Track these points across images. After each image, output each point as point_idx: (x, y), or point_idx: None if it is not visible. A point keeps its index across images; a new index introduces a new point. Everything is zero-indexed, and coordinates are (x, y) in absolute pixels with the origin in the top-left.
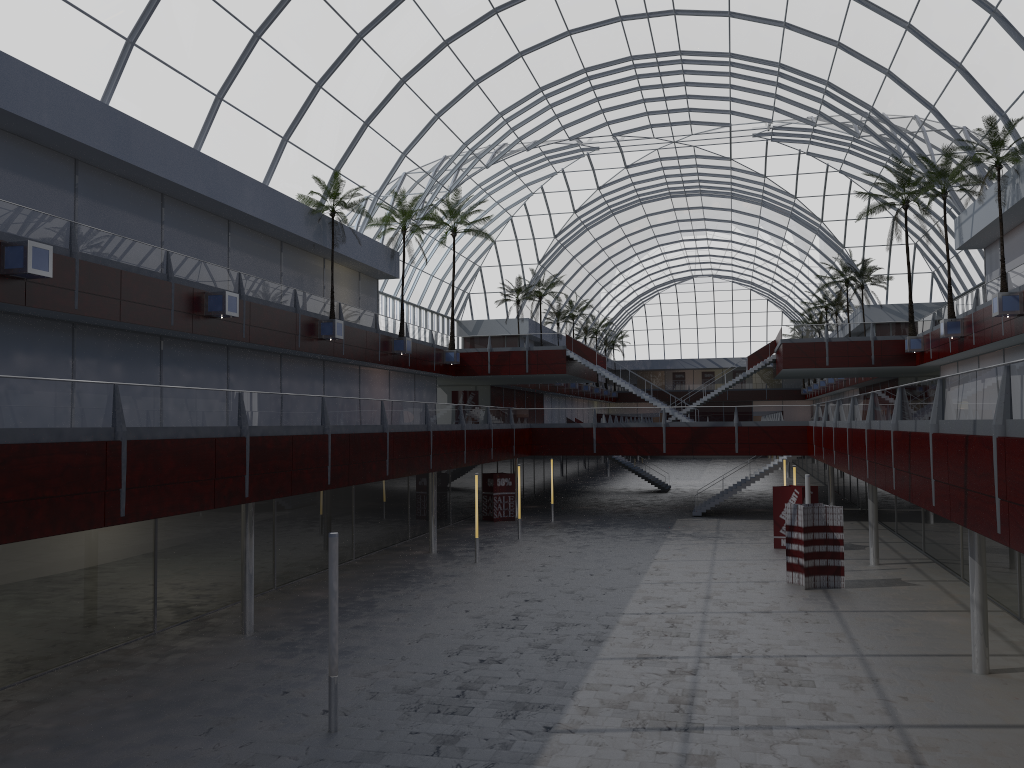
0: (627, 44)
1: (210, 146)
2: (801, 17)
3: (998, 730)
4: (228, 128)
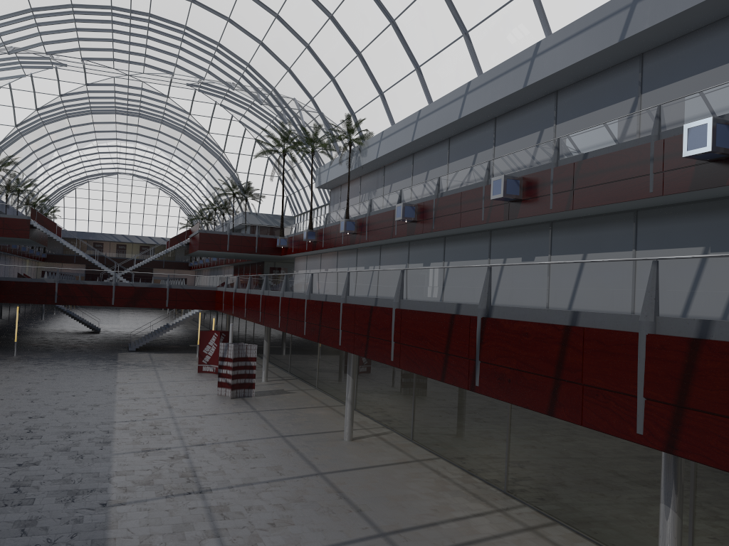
0: None
1: None
2: (241, 18)
3: (369, 469)
4: None
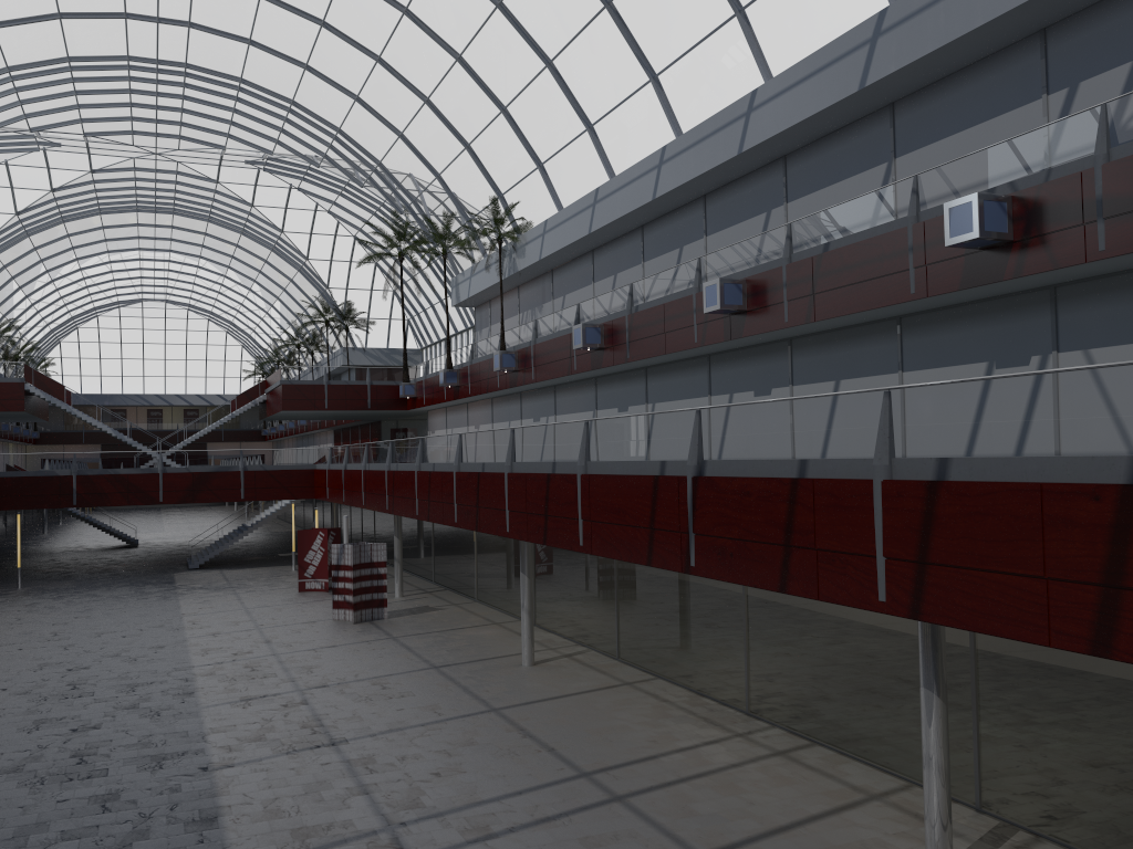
0: (127, 43)
1: None
2: (325, 64)
3: (560, 699)
4: None
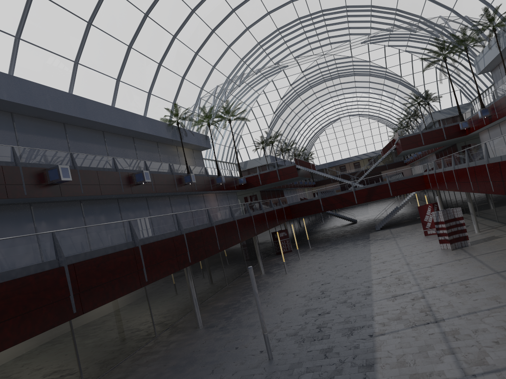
0: (296, 12)
1: (118, 104)
2: None
3: None
4: (124, 93)
